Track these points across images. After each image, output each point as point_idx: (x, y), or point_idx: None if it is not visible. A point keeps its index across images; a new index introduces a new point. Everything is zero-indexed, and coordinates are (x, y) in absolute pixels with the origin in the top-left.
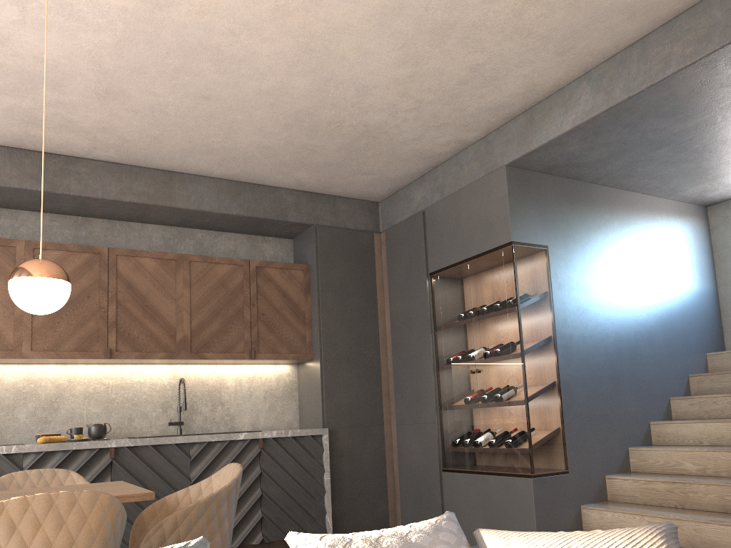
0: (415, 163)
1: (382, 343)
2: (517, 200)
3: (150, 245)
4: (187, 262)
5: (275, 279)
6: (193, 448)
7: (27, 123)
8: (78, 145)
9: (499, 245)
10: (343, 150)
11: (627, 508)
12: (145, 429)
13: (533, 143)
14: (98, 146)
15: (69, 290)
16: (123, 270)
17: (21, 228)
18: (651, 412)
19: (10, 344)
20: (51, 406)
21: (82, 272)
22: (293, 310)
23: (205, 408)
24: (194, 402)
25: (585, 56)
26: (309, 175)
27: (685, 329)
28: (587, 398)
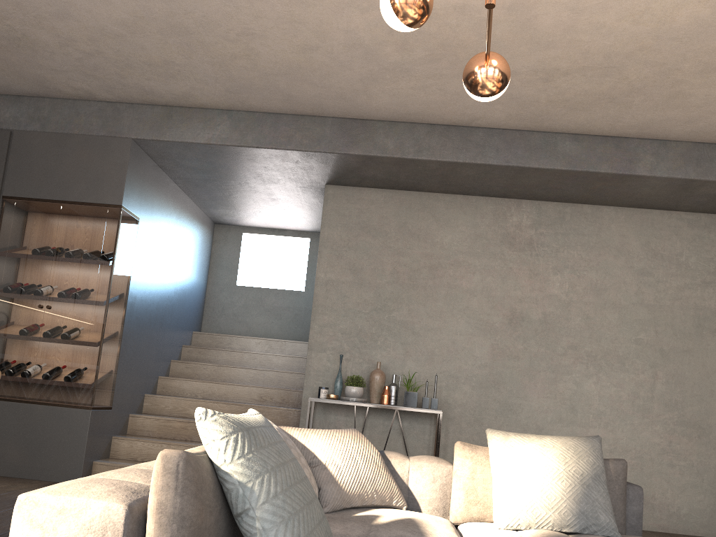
0: (28, 84)
1: None
2: (132, 172)
3: None
4: None
5: None
6: None
7: None
8: None
9: (106, 203)
10: None
11: (154, 439)
12: None
13: (167, 135)
14: None
15: None
16: None
17: None
18: (161, 369)
19: None
20: None
21: None
22: None
23: None
24: None
25: (239, 101)
26: None
27: (188, 310)
28: (134, 350)
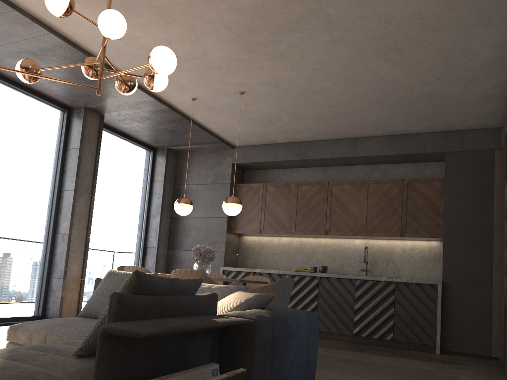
0: (489, 101)
1: (495, 227)
2: None
3: (357, 176)
4: (366, 184)
5: (419, 189)
6: (357, 282)
7: (284, 133)
8: (309, 136)
9: None
10: (429, 108)
11: None
12: (350, 271)
13: None
14: (316, 135)
15: (238, 206)
16: (334, 191)
17: (301, 176)
18: None
19: (287, 228)
20: (309, 256)
21: (316, 194)
22: (430, 207)
23: (382, 264)
24: (376, 260)
25: None
26: (429, 123)
27: None
28: None
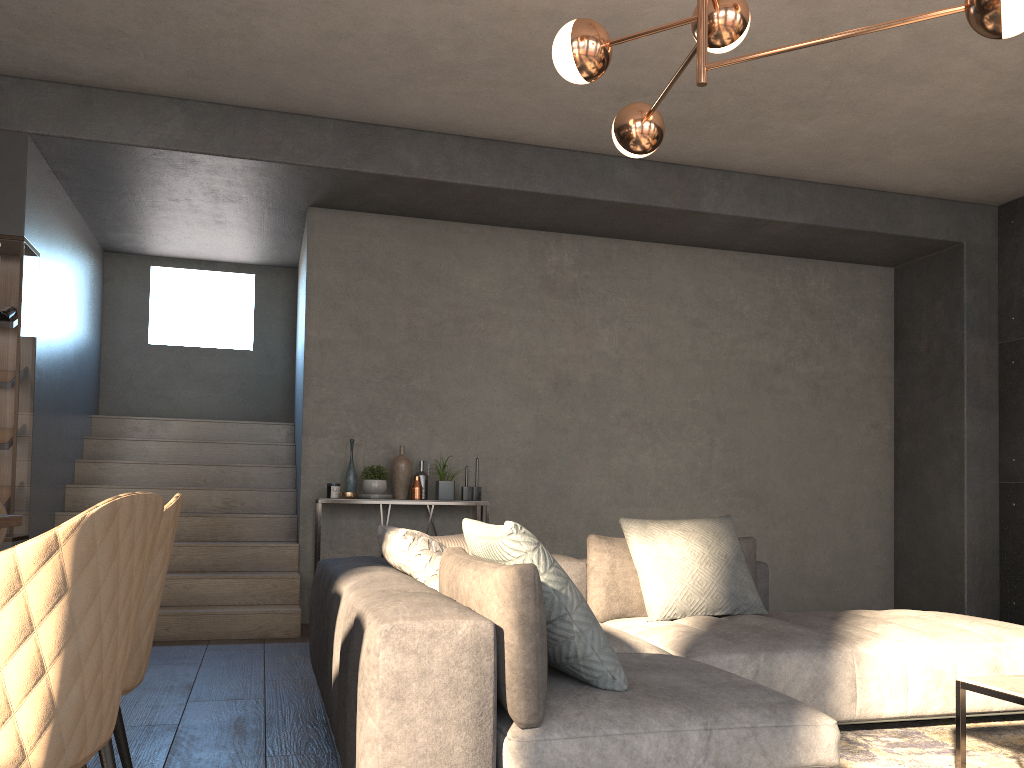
0: None
1: None
2: (31, 184)
3: None
4: None
5: None
6: None
7: None
8: None
9: None
10: None
11: None
12: None
13: (86, 132)
14: None
15: None
16: None
17: None
18: (67, 474)
19: None
20: None
21: None
22: None
23: None
24: None
25: (203, 89)
26: None
27: (87, 385)
28: (43, 450)
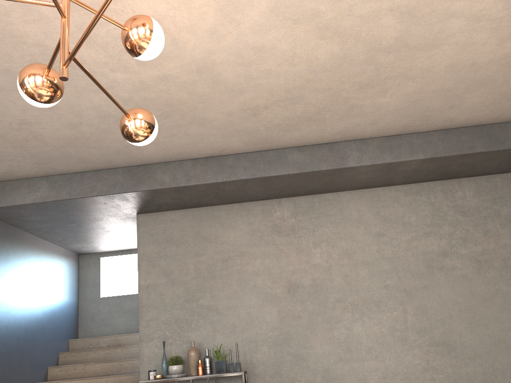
0: None
1: None
2: None
3: None
4: None
5: None
6: None
7: None
8: None
9: None
10: None
11: None
12: None
13: (2, 202)
14: None
15: None
16: None
17: None
18: (37, 376)
19: None
20: None
21: None
22: None
23: None
24: None
25: (50, 169)
26: None
27: (61, 324)
28: (3, 368)
